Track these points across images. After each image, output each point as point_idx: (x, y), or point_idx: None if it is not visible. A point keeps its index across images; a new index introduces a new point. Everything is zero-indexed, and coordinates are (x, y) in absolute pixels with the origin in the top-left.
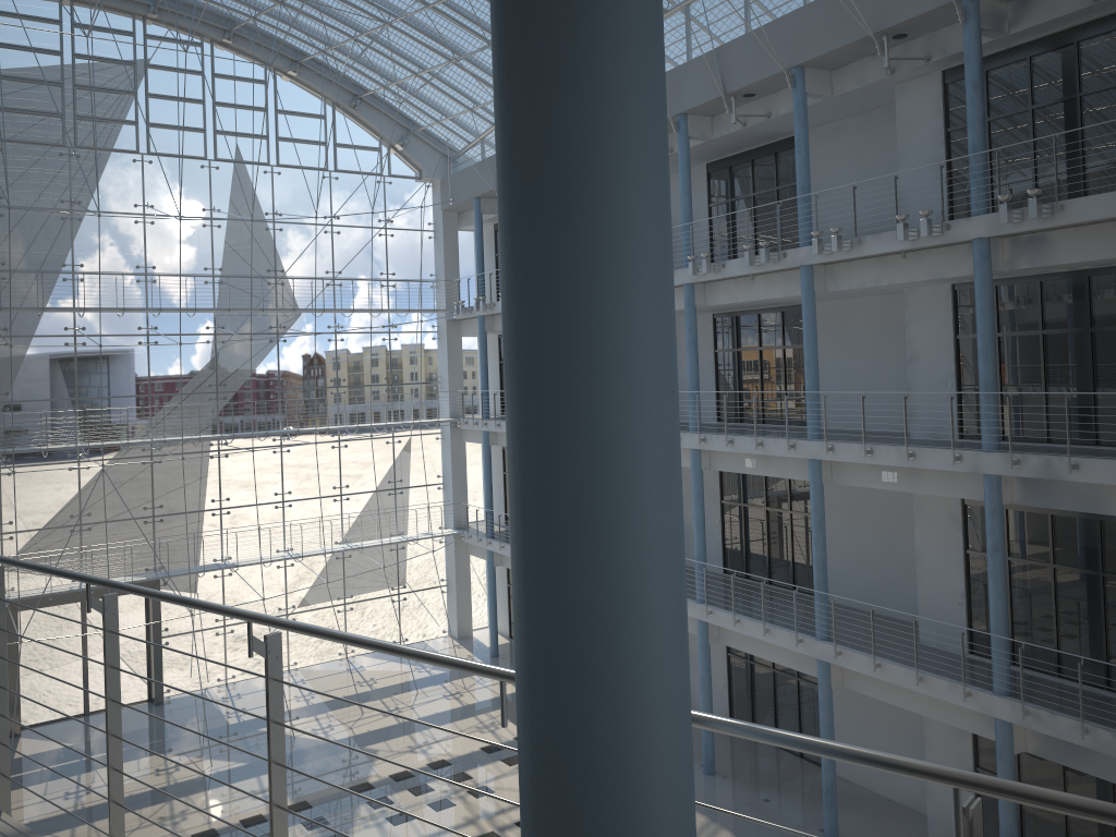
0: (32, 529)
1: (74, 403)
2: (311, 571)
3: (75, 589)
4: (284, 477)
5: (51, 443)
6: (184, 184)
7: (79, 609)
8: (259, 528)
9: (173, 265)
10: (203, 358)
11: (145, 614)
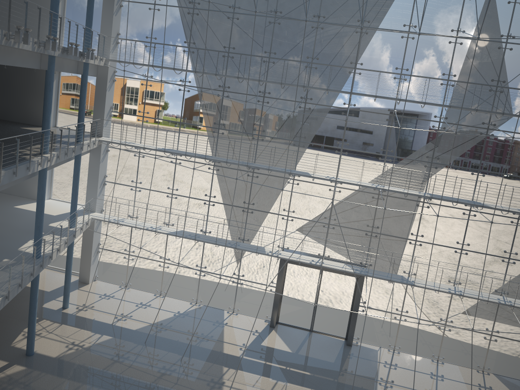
0: (303, 218)
1: (339, 151)
2: (470, 303)
3: (312, 263)
4: (467, 233)
5: (322, 171)
6: (442, 11)
7: (318, 272)
8: (438, 263)
9: (421, 69)
10: (427, 137)
11: (354, 288)
